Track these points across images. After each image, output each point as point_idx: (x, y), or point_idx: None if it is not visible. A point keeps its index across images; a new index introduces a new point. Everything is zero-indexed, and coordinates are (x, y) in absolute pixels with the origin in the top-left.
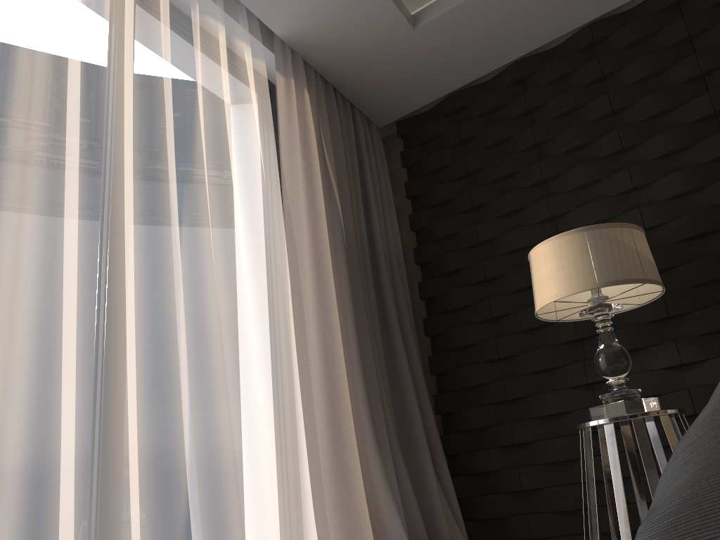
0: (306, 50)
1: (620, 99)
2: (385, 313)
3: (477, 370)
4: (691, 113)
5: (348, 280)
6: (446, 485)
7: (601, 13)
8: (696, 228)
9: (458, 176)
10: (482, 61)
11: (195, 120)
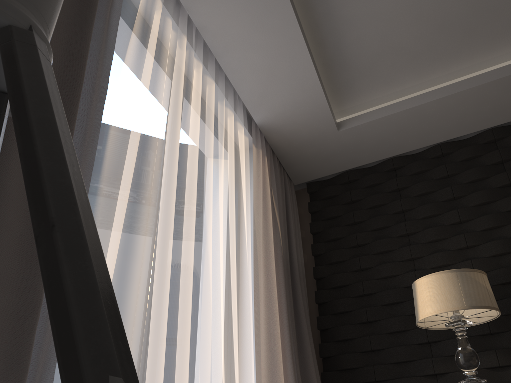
0: (269, 133)
1: (459, 191)
2: (297, 310)
3: (355, 357)
4: (504, 206)
5: (284, 284)
6: None
7: (448, 138)
8: (508, 277)
9: (348, 223)
10: (371, 155)
11: (219, 170)
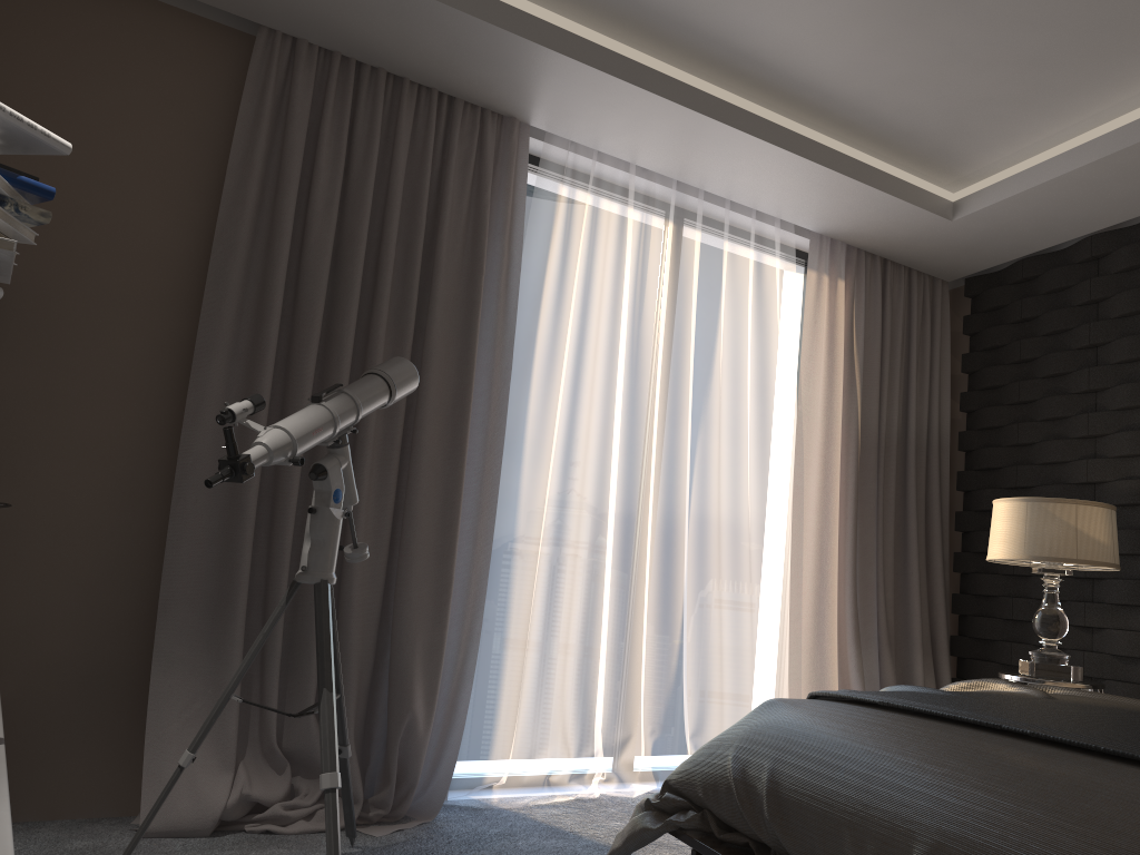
0: (844, 238)
1: None
2: (905, 506)
3: (993, 580)
4: None
5: (854, 480)
6: (943, 685)
7: None
8: None
9: (1012, 361)
10: (1047, 236)
11: (713, 357)
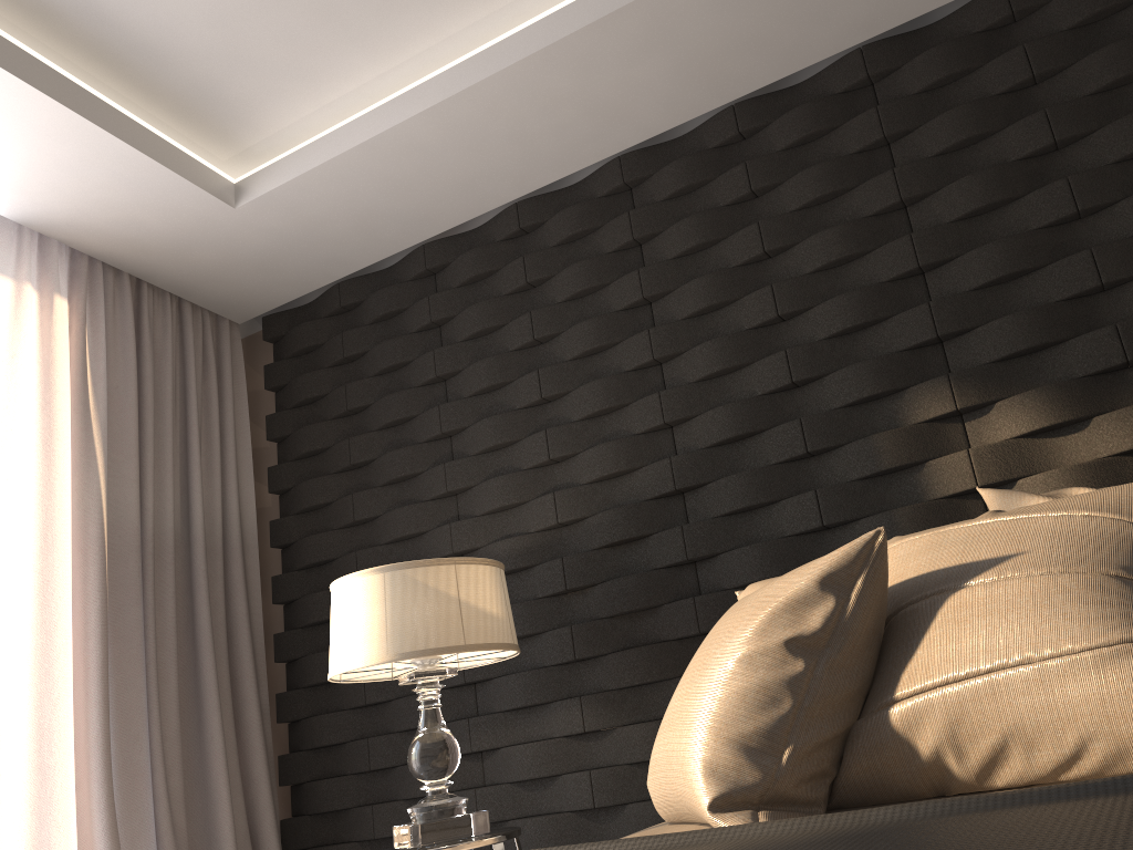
0: (63, 233)
1: (545, 324)
2: (195, 637)
3: (339, 720)
4: (628, 357)
5: (100, 604)
6: None
7: (531, 189)
8: (617, 531)
9: (337, 415)
10: (369, 244)
11: None
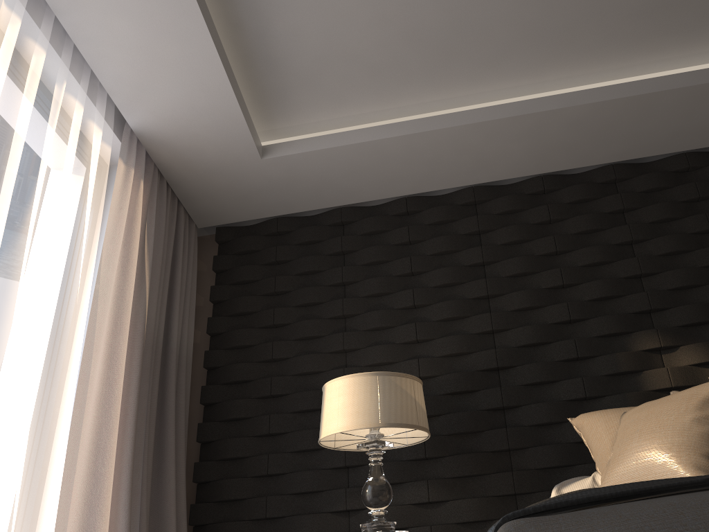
0: (153, 146)
1: (419, 264)
2: (163, 413)
3: (243, 483)
4: (471, 291)
5: (139, 375)
6: None
7: (417, 192)
8: (459, 385)
9: (265, 293)
10: (312, 199)
11: (33, 192)
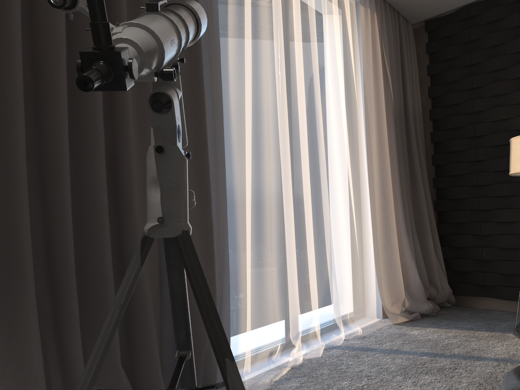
0: None
1: None
2: (411, 153)
3: (463, 190)
4: None
5: (395, 138)
6: (437, 251)
7: None
8: None
9: (464, 65)
10: None
11: (325, 55)
